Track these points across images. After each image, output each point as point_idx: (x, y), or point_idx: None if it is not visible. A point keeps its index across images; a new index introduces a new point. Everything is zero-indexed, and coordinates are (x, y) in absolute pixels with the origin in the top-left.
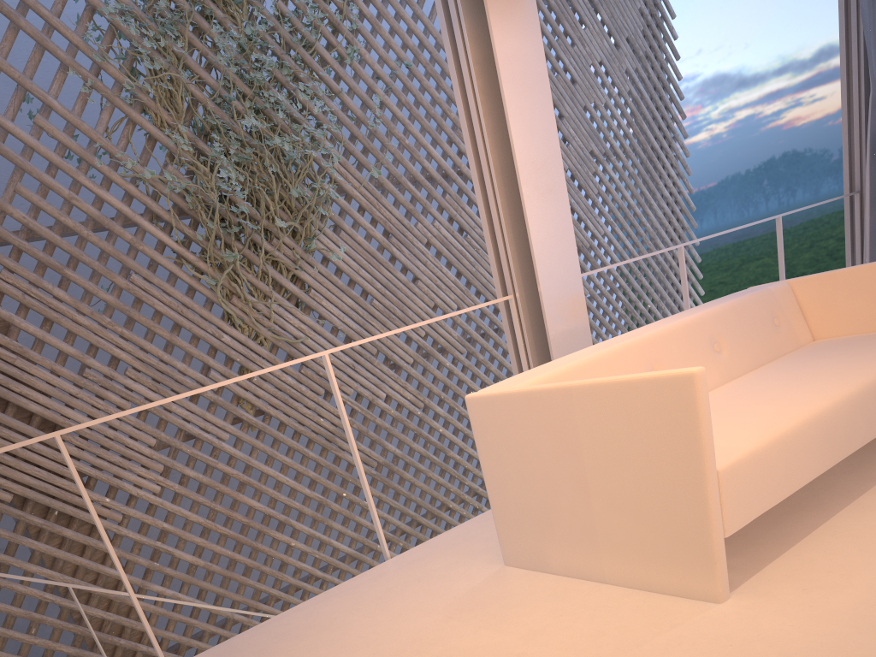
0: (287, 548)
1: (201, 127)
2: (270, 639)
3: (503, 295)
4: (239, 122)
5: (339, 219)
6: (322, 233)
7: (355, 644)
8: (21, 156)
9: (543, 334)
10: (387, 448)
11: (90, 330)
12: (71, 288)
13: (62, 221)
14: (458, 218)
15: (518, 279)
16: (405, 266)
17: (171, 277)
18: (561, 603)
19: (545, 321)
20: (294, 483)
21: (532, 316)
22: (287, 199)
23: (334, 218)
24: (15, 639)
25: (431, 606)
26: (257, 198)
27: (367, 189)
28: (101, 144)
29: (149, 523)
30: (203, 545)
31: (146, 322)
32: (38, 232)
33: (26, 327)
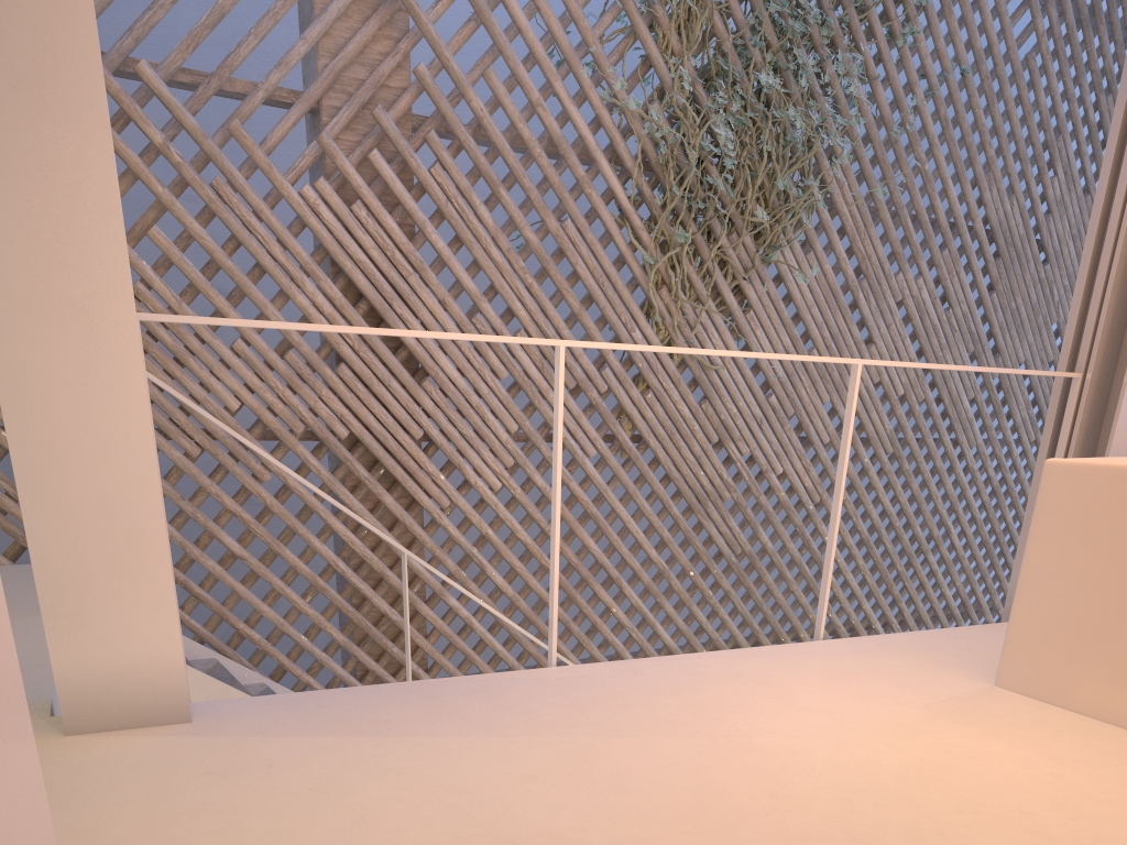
0: (603, 614)
1: (703, 69)
2: (686, 674)
3: (1066, 371)
4: (750, 77)
5: (814, 235)
6: (788, 247)
7: (809, 707)
8: (505, 36)
9: (1096, 435)
10: (759, 537)
11: (498, 270)
12: (445, 224)
13: (519, 128)
14: (948, 284)
15: (1098, 356)
16: (863, 321)
17: (603, 239)
18: (1095, 741)
19: (1115, 417)
20: (643, 538)
21: (1094, 408)
22: (767, 190)
23: (808, 232)
24: (289, 600)
25: (903, 698)
26: (733, 176)
27: (858, 210)
28: (598, 49)
29: (473, 523)
30: (519, 571)
31: (561, 282)
32: (489, 132)
33: (436, 240)
